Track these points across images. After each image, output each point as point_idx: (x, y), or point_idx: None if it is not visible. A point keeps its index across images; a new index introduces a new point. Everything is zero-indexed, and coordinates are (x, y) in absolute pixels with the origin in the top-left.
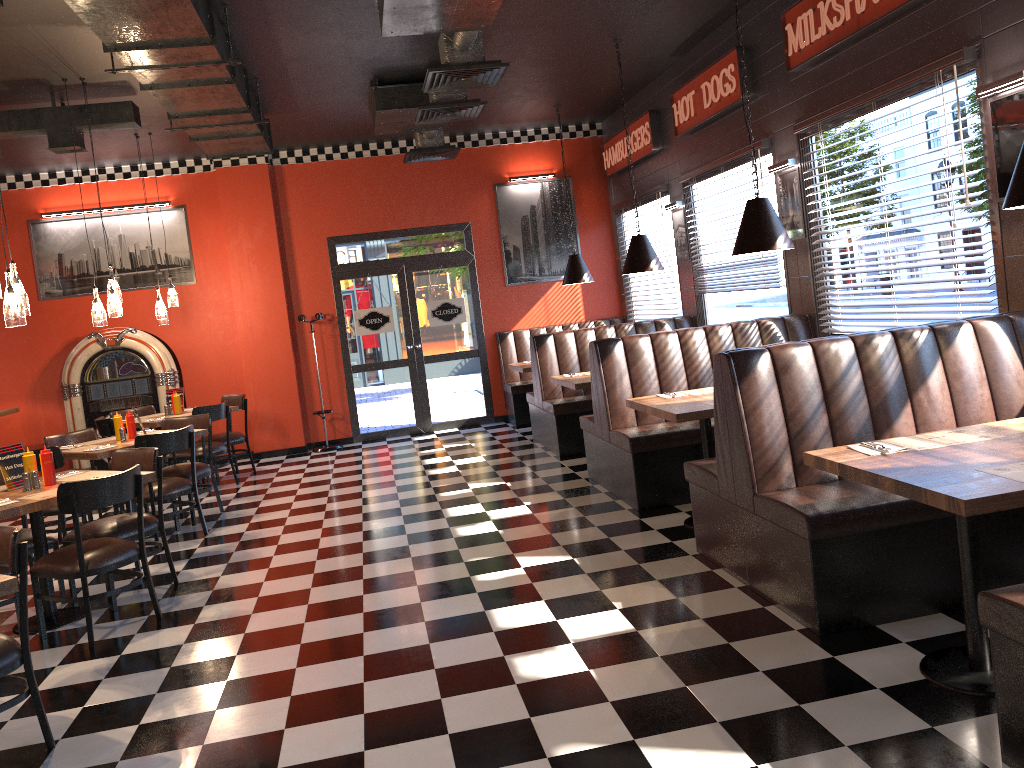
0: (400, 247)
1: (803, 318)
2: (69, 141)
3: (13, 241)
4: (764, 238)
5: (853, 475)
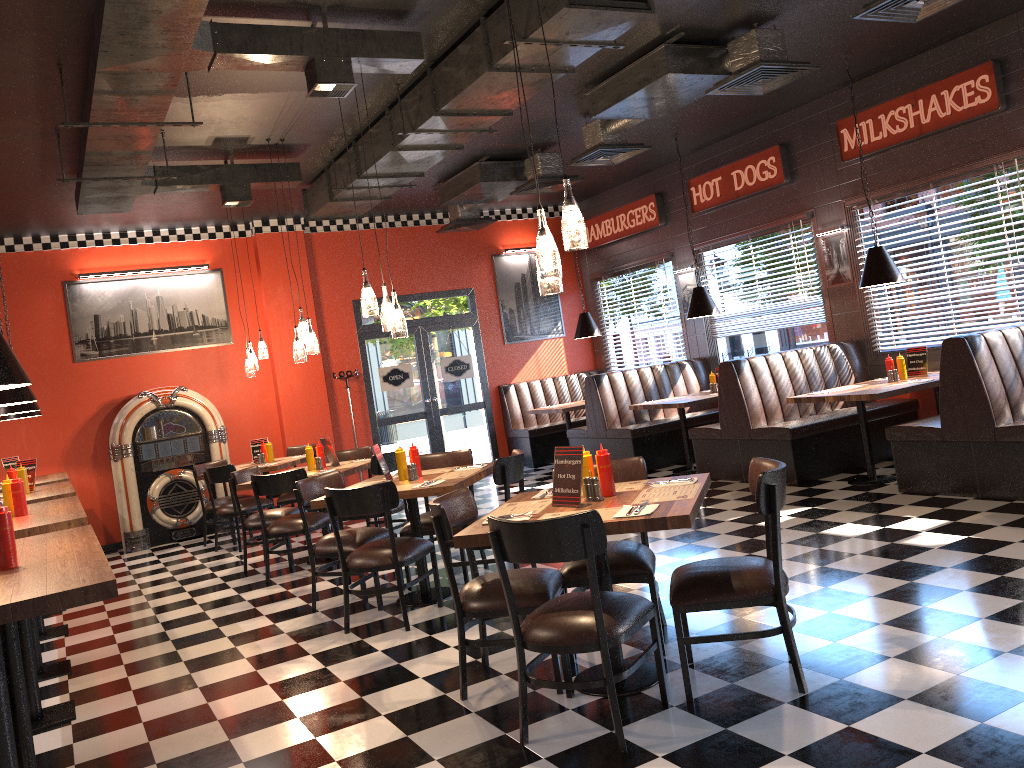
0: (415, 309)
1: (854, 342)
2: (245, 196)
3: (47, 302)
4: (890, 273)
5: None
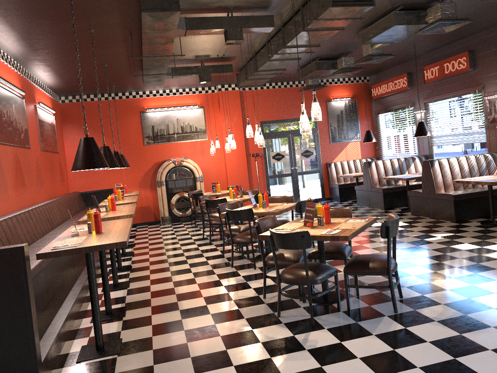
0: (288, 126)
1: None
2: (208, 79)
3: (134, 120)
4: None
5: None
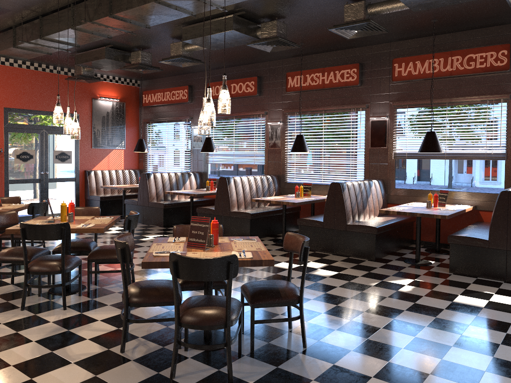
0: (43, 120)
1: (276, 176)
2: None
3: None
4: (305, 148)
5: (403, 213)
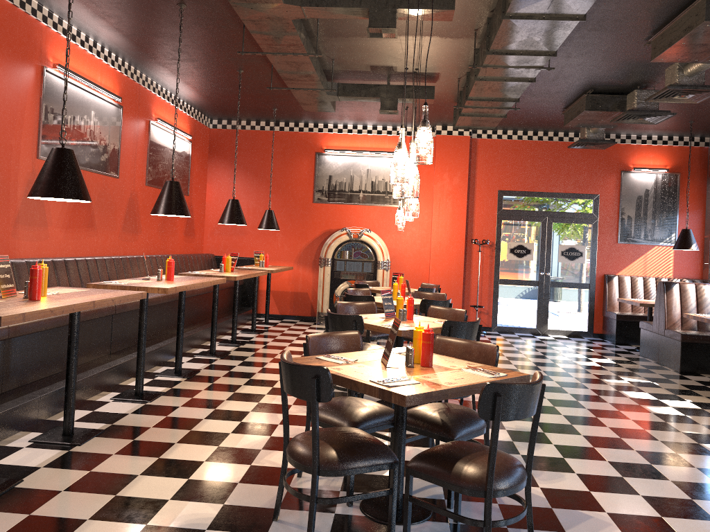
0: (546, 204)
1: None
2: (392, 107)
3: (305, 163)
4: None
5: None
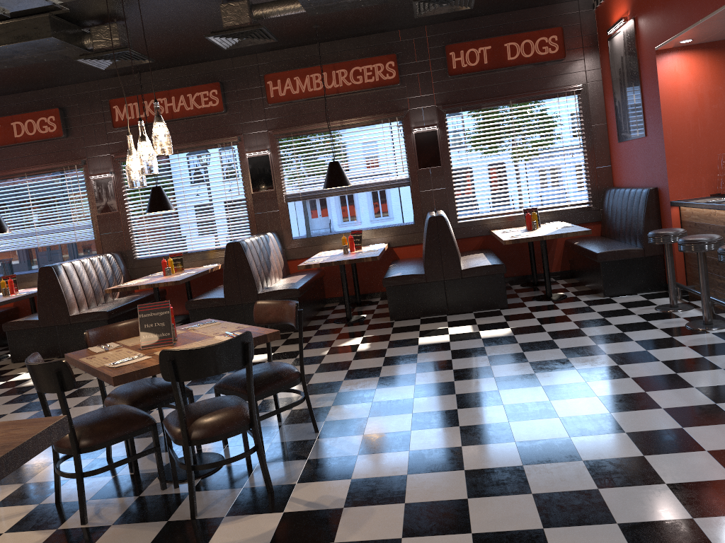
0: None
1: (119, 253)
2: None
3: None
4: (169, 204)
5: (328, 264)
